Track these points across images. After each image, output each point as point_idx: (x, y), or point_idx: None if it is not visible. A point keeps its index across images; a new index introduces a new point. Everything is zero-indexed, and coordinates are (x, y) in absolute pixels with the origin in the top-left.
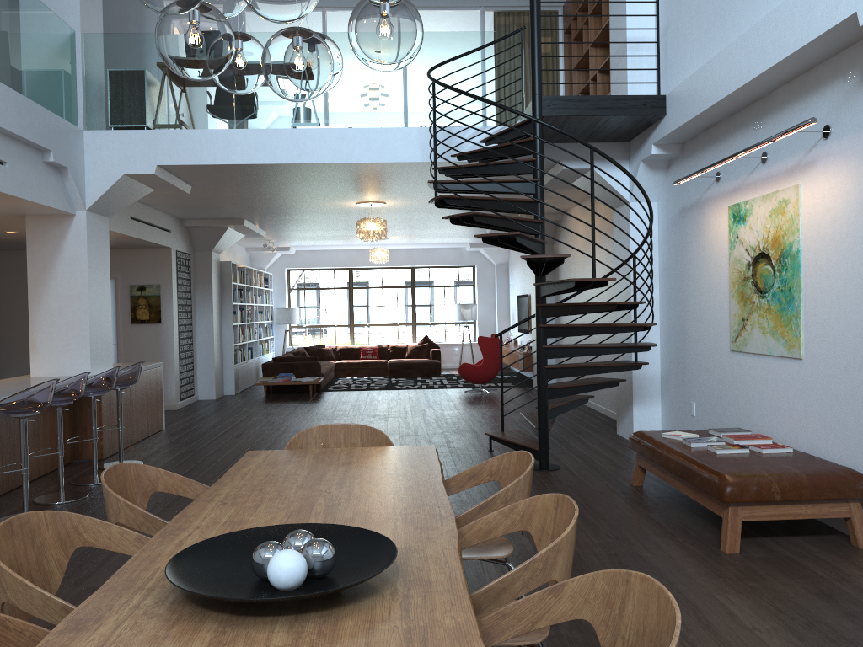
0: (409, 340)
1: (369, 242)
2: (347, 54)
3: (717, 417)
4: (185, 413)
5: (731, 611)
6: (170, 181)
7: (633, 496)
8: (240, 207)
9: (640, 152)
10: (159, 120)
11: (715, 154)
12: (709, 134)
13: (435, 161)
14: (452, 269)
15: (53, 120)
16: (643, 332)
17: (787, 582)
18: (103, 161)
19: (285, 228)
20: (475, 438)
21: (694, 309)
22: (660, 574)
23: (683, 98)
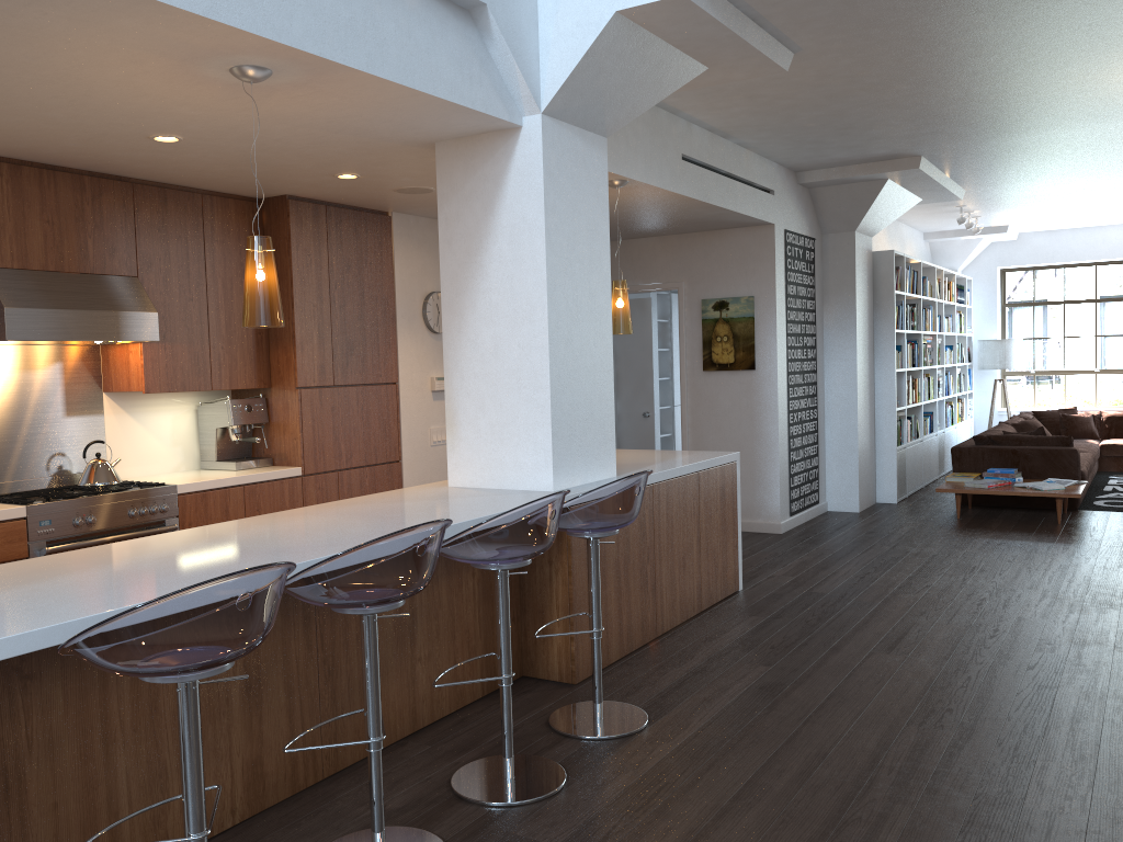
0: None
1: None
2: None
3: None
4: (795, 545)
5: None
6: (733, 27)
7: None
8: (911, 118)
9: None
10: None
11: None
12: None
13: None
14: None
15: None
16: None
17: None
18: None
19: (1005, 176)
20: None
21: None
22: None
23: None
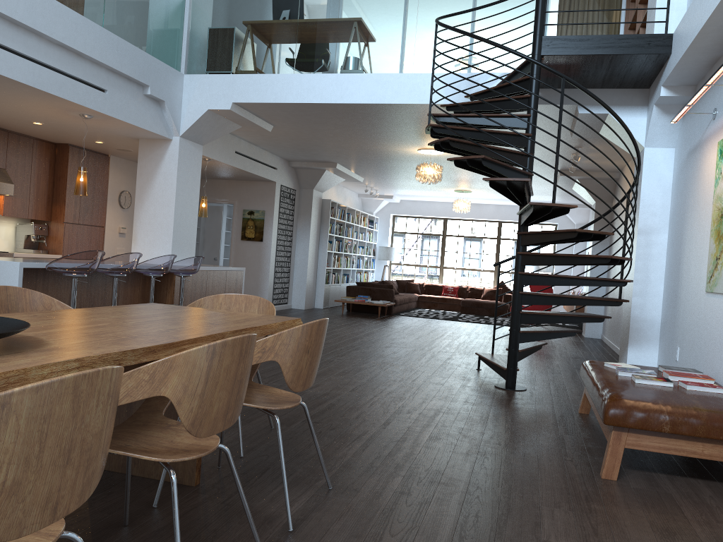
0: (490, 285)
1: (457, 194)
2: (390, 10)
3: (691, 361)
4: None
5: (541, 522)
6: (248, 118)
7: (567, 420)
8: (325, 150)
9: (654, 96)
10: (238, 67)
11: (715, 91)
12: (713, 71)
13: (430, 94)
14: (535, 225)
15: (153, 62)
16: (646, 276)
17: (637, 513)
18: (195, 98)
19: (376, 175)
20: (477, 359)
21: (687, 252)
22: (508, 480)
23: (682, 32)
